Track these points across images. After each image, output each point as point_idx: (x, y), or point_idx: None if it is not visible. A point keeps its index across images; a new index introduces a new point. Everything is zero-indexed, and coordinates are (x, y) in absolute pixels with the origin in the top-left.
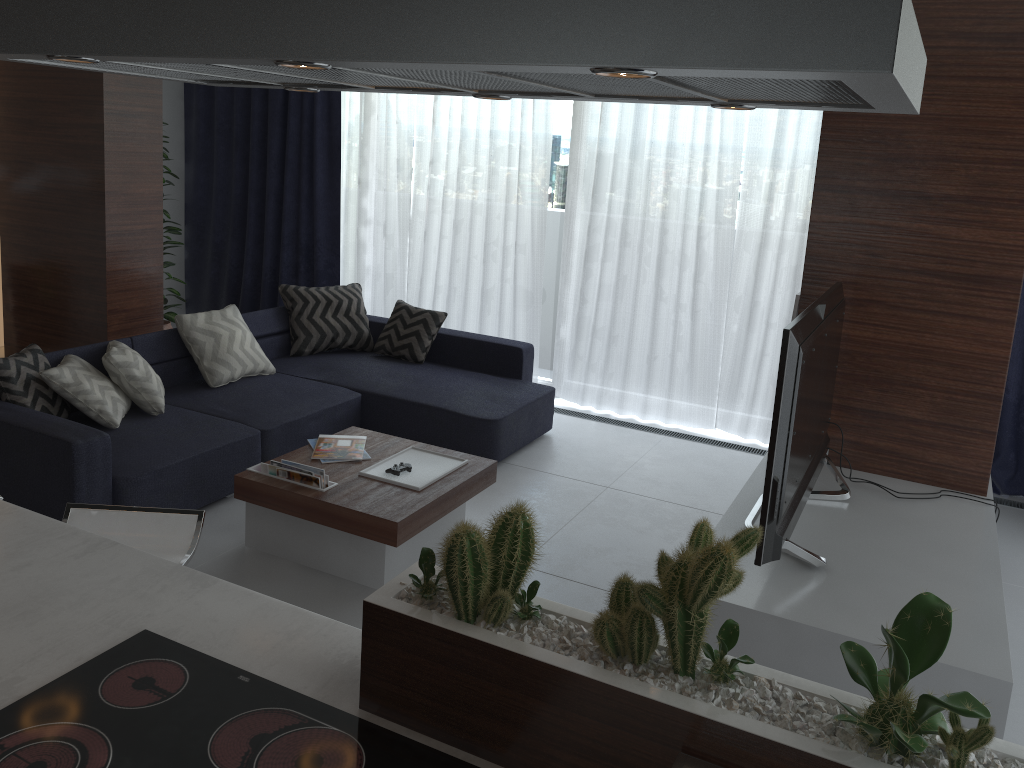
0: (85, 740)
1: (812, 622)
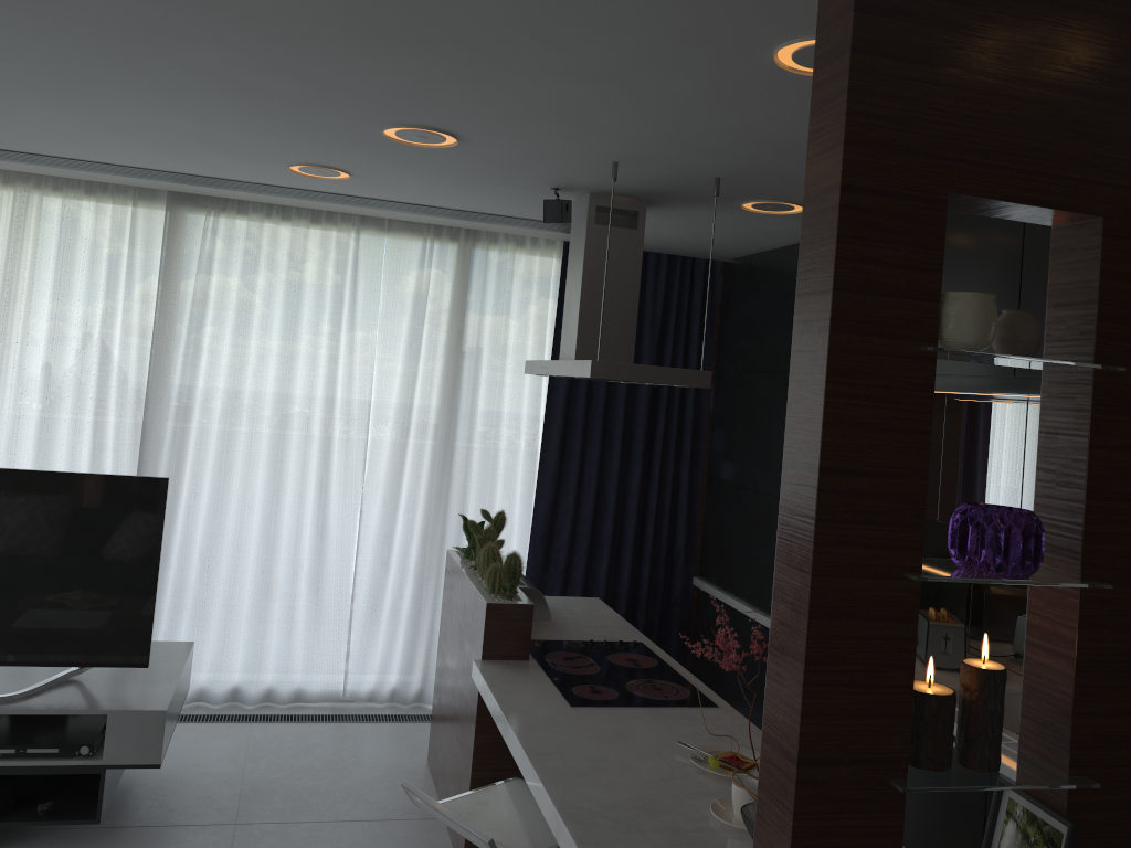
0: (635, 688)
1: (175, 675)
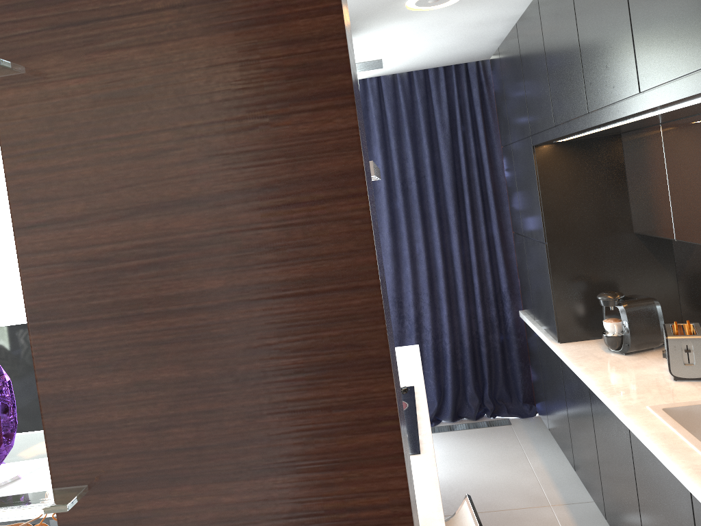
0: None
1: None
